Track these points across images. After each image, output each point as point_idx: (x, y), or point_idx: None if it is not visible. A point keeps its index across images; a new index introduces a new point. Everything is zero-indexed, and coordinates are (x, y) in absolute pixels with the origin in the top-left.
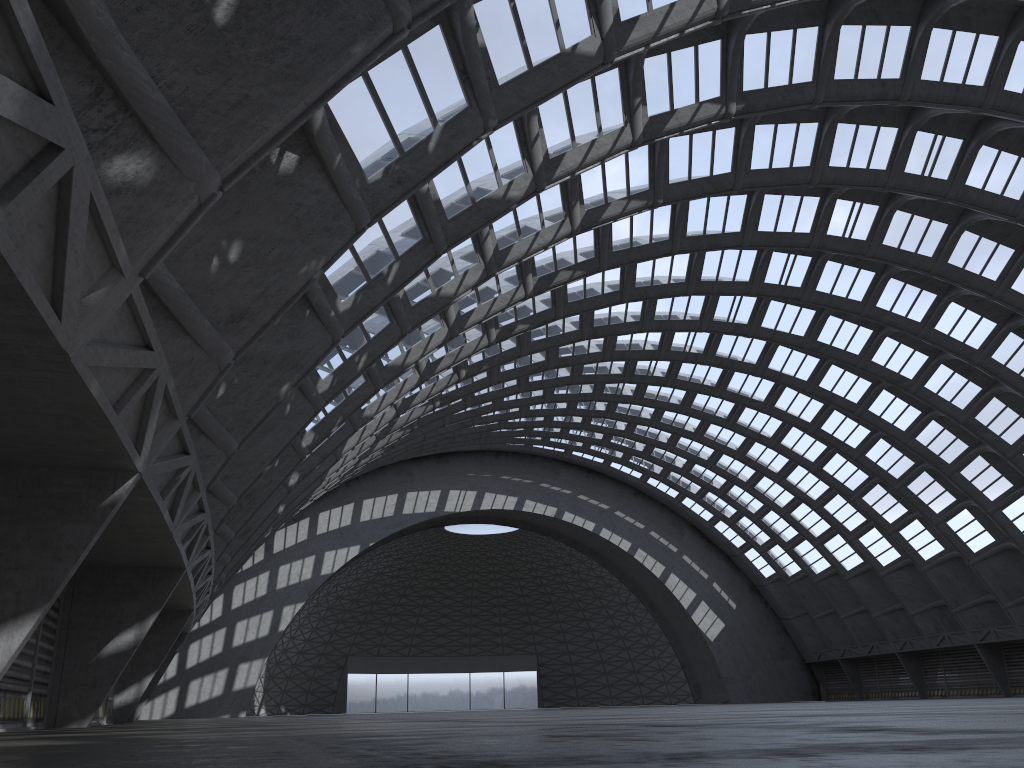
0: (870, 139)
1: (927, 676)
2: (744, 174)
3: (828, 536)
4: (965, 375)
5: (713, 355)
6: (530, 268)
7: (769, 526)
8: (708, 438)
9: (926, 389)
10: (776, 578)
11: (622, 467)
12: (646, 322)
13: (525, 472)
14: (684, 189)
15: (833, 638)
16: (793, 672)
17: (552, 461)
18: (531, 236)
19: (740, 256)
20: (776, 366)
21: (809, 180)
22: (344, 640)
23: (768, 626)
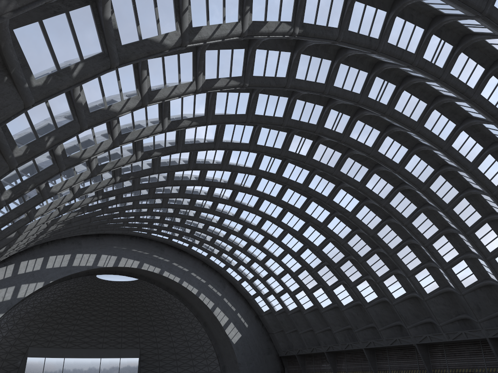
0: (354, 76)
1: (338, 364)
2: (292, 80)
3: (298, 291)
4: (375, 212)
5: (255, 189)
6: (167, 114)
7: (269, 285)
8: (245, 236)
9: (356, 217)
10: (269, 312)
11: (197, 249)
12: (224, 165)
13: (145, 248)
14: (260, 81)
15: (294, 344)
16: (272, 361)
17: (161, 243)
18: (172, 87)
19: (278, 134)
20: (285, 199)
21: (323, 91)
22: (28, 337)
23: (262, 337)
